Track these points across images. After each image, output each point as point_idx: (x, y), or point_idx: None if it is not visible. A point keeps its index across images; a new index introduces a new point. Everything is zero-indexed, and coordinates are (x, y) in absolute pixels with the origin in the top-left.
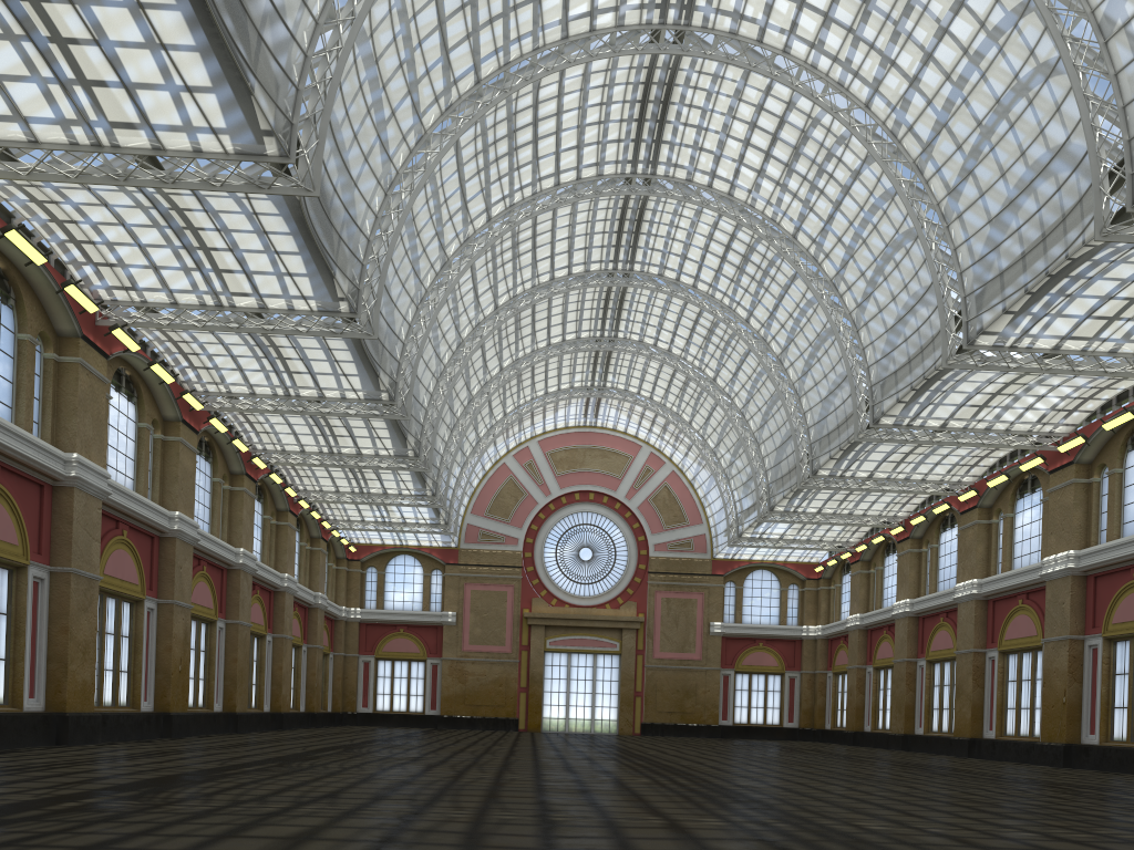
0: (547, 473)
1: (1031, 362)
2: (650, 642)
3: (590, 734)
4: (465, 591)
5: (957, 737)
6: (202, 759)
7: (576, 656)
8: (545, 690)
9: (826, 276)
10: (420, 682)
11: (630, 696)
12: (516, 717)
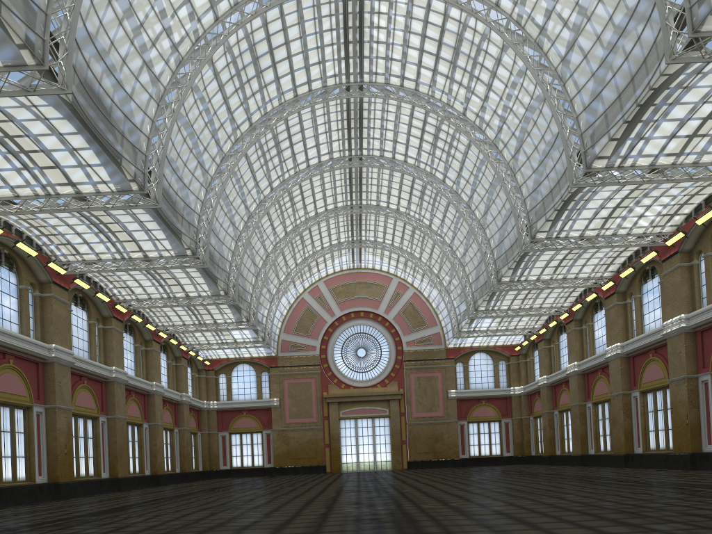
0: (331, 301)
1: (636, 177)
2: (409, 407)
3: (374, 471)
4: (284, 384)
5: (616, 454)
6: (33, 518)
7: (360, 421)
8: (342, 444)
9: (489, 139)
10: (259, 446)
11: (398, 444)
12: (324, 464)
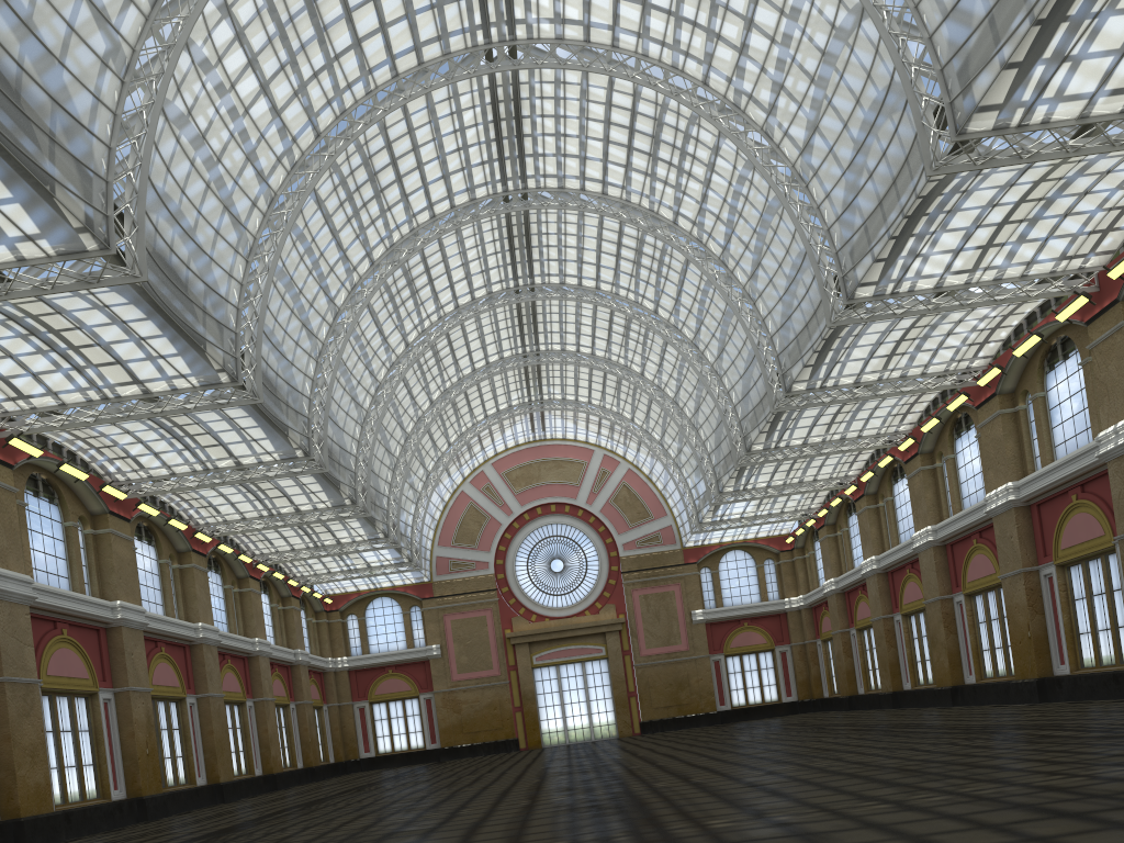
0: (506, 493)
1: (918, 304)
2: (635, 641)
3: (591, 741)
4: (445, 622)
5: (940, 687)
6: None
7: (564, 667)
8: (539, 705)
9: (714, 255)
10: (416, 718)
11: (624, 698)
12: (516, 737)
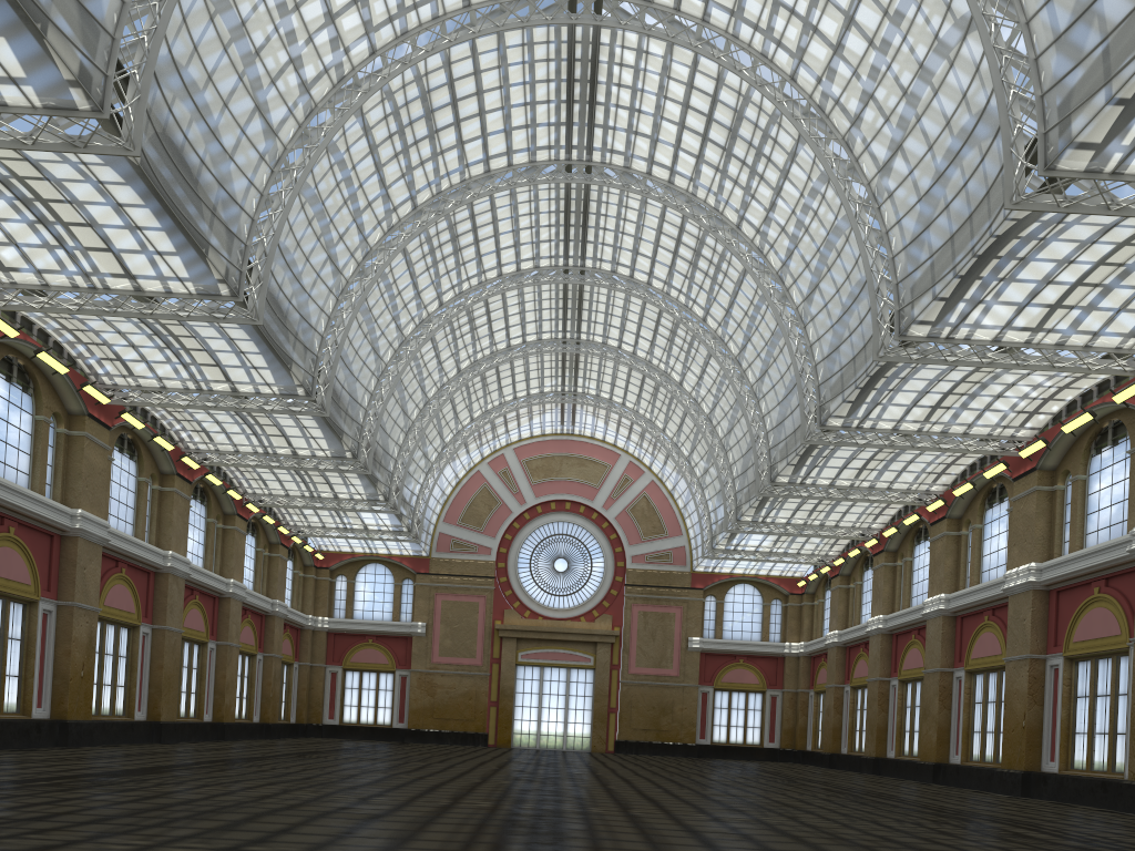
0: (522, 481)
1: (973, 356)
2: (626, 657)
3: (561, 751)
4: (436, 601)
5: (923, 762)
6: (21, 771)
7: (549, 670)
8: (516, 704)
9: (772, 268)
10: (388, 694)
11: (604, 712)
12: (486, 732)
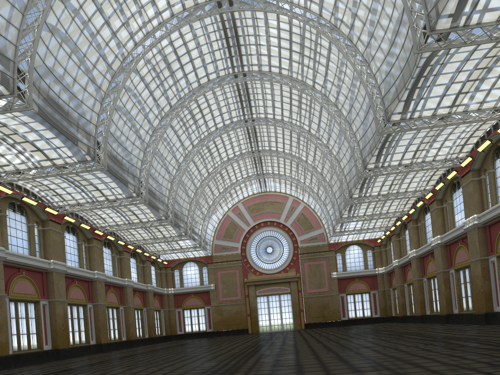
0: (247, 216)
1: (425, 124)
2: (304, 286)
3: (281, 331)
4: (217, 274)
5: (441, 314)
6: (26, 374)
7: (271, 297)
8: (258, 314)
9: (332, 102)
10: (203, 317)
11: (297, 312)
12: (247, 328)
